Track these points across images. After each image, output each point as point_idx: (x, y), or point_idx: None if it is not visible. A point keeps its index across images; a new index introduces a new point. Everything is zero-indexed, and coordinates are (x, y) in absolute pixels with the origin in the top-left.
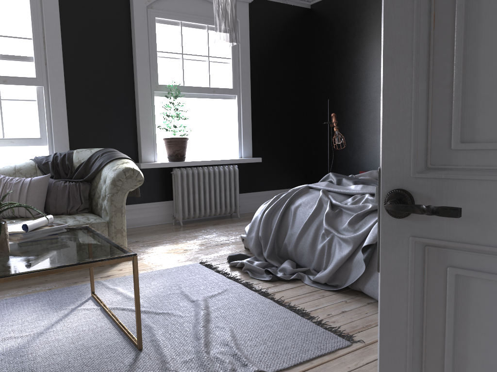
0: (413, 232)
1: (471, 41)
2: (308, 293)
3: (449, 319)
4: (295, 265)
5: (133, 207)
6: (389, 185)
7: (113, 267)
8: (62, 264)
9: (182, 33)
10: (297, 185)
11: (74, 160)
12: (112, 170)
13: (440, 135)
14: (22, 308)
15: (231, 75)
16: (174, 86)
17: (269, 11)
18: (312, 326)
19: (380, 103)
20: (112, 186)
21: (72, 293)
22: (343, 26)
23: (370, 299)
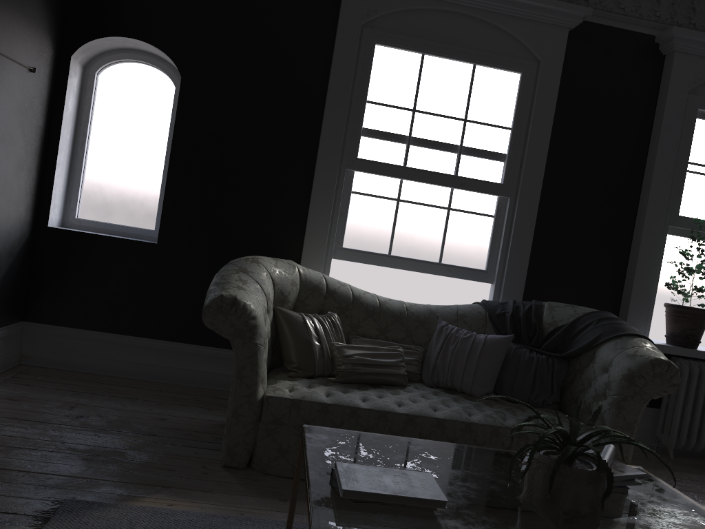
0: None
1: None
2: None
3: None
4: None
5: None
6: None
7: None
8: None
9: None
10: None
11: (545, 318)
12: (625, 354)
13: None
14: None
15: None
16: (704, 221)
17: None
18: None
19: None
20: (625, 384)
21: None
22: None
23: None
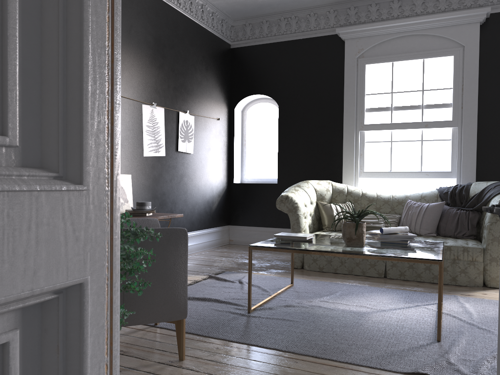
0: None
1: None
2: None
3: None
4: None
5: None
6: None
7: (481, 290)
8: (384, 254)
9: None
10: None
11: (470, 191)
12: (496, 201)
13: None
14: (385, 295)
15: None
16: None
17: None
18: None
19: None
20: (491, 216)
21: (426, 297)
22: None
23: None
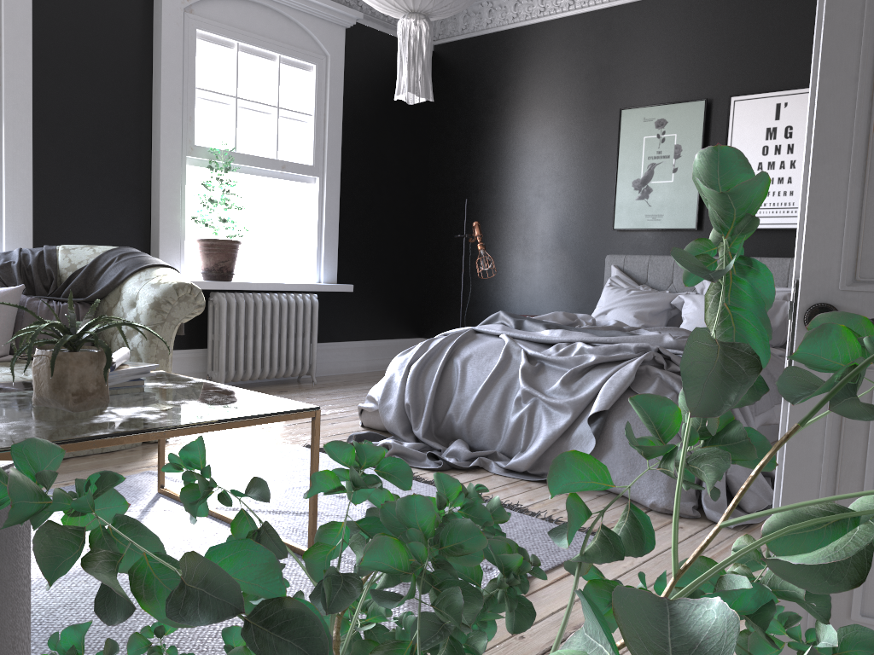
0: None
1: None
2: (506, 485)
3: (872, 447)
4: (469, 447)
5: None
6: (810, 299)
7: (155, 451)
8: (224, 417)
9: (239, 63)
10: (400, 335)
11: (61, 263)
12: (150, 284)
13: (873, 246)
14: None
15: (311, 144)
16: (221, 151)
17: (373, 46)
18: (543, 523)
19: (544, 212)
20: (154, 313)
21: (117, 489)
22: (489, 87)
23: (597, 491)
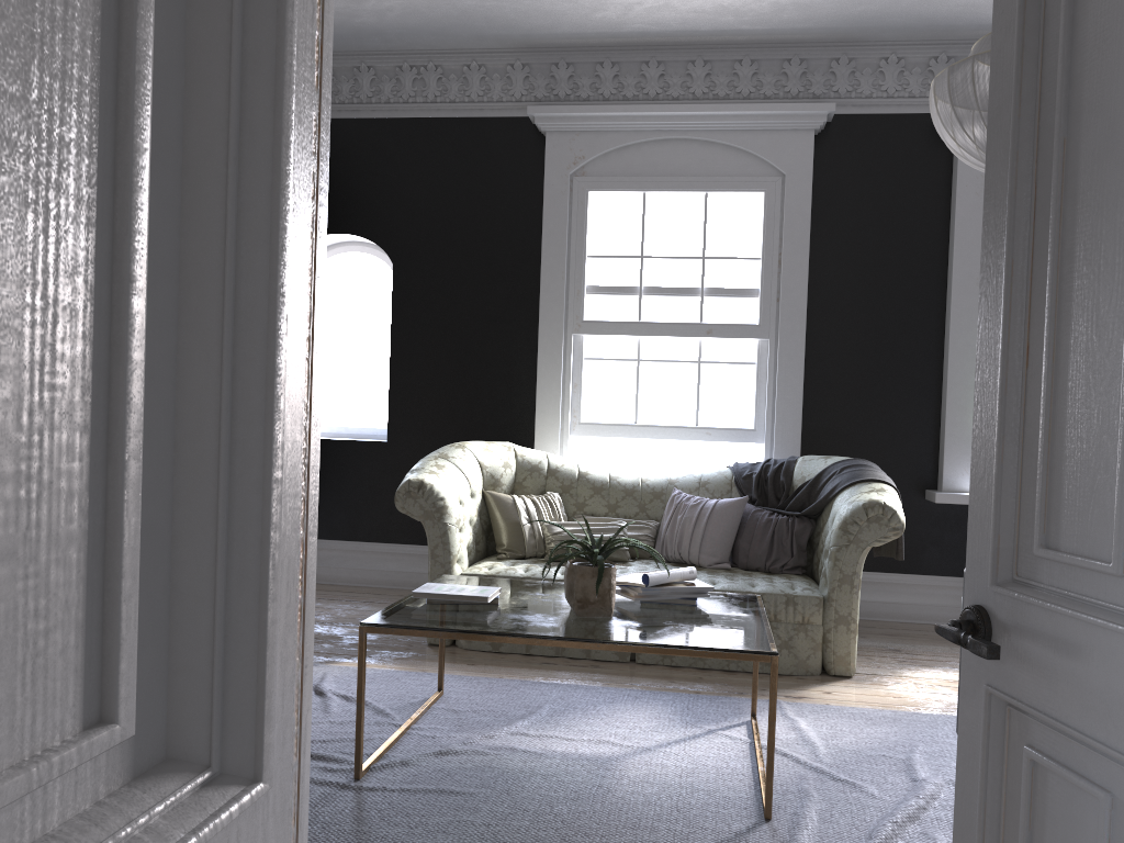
0: (989, 678)
1: (1059, 393)
2: None
3: (1021, 832)
4: None
5: (914, 580)
6: (971, 597)
7: (819, 684)
8: (662, 642)
9: None
10: None
11: (794, 474)
12: (847, 502)
13: (1027, 530)
14: (643, 708)
15: None
16: None
17: None
18: None
19: None
20: (839, 533)
21: (723, 708)
22: None
23: None
